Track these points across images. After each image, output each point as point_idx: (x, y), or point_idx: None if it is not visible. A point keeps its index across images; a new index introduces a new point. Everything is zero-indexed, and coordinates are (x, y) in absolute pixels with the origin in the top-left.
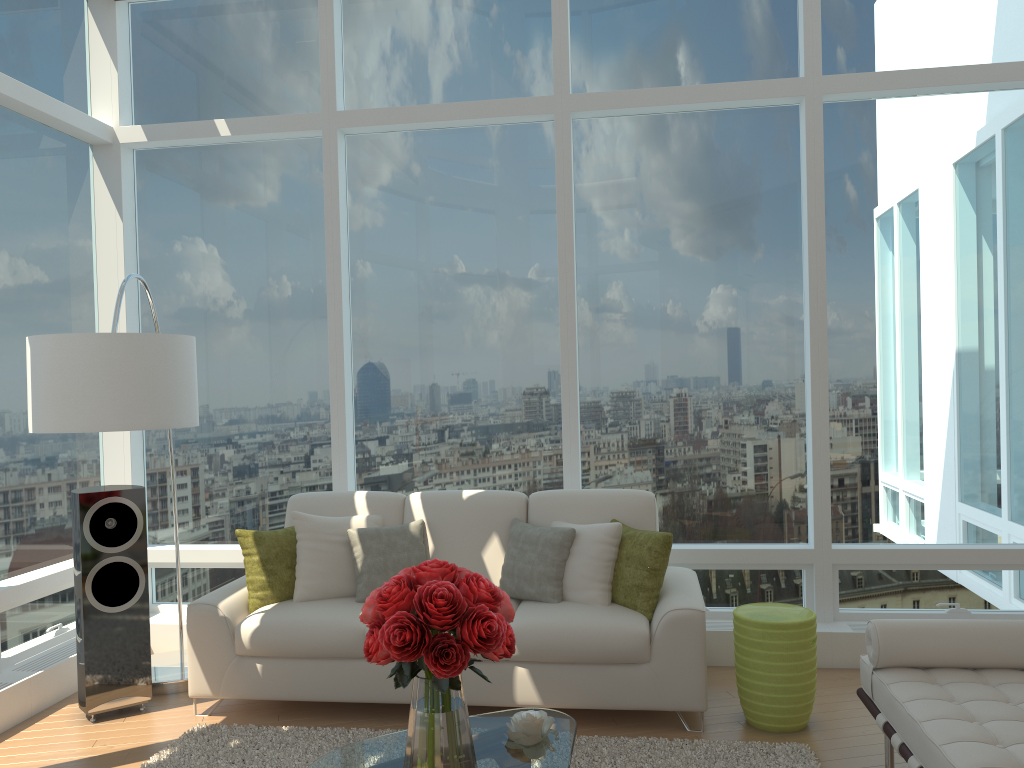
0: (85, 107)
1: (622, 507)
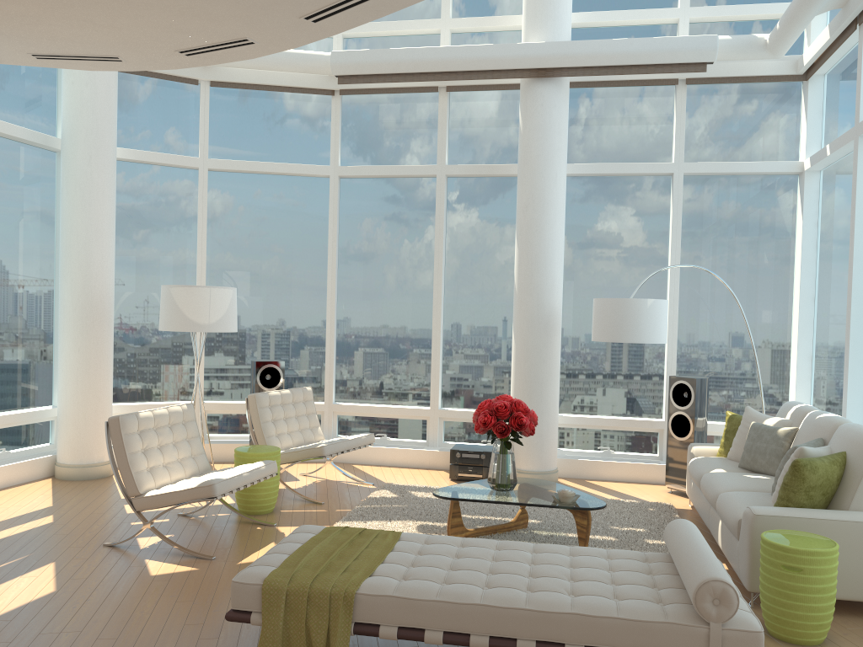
0: (792, 153)
1: (854, 444)
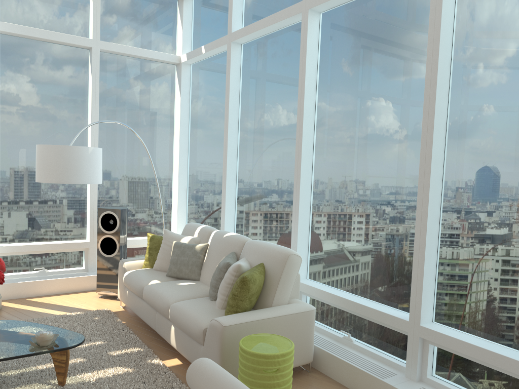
0: (172, 49)
1: (269, 257)
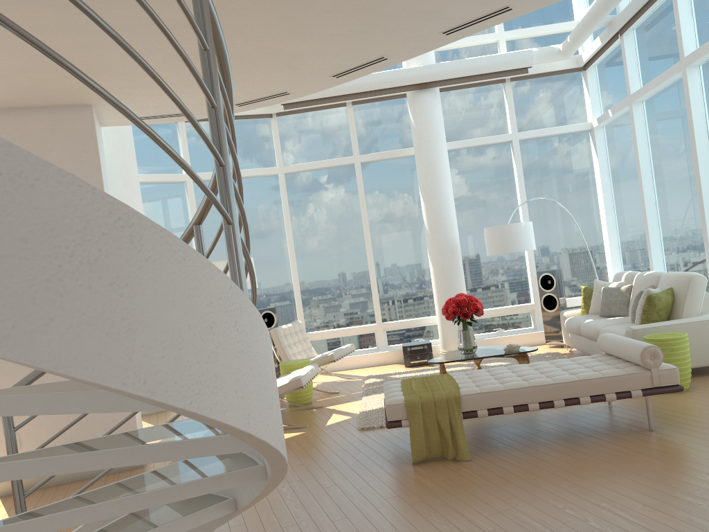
0: (583, 117)
1: (676, 281)
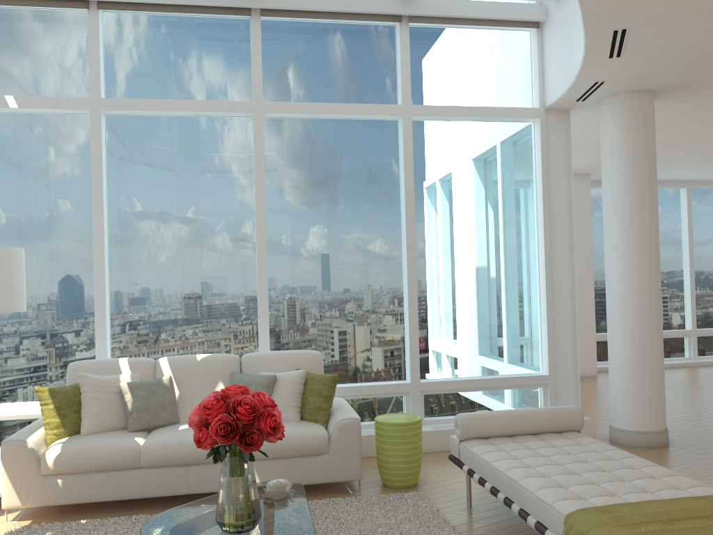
0: None
1: (302, 361)
